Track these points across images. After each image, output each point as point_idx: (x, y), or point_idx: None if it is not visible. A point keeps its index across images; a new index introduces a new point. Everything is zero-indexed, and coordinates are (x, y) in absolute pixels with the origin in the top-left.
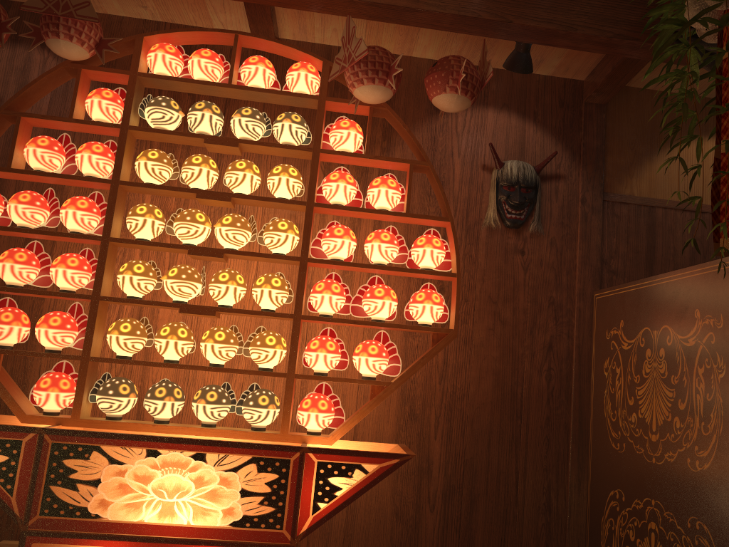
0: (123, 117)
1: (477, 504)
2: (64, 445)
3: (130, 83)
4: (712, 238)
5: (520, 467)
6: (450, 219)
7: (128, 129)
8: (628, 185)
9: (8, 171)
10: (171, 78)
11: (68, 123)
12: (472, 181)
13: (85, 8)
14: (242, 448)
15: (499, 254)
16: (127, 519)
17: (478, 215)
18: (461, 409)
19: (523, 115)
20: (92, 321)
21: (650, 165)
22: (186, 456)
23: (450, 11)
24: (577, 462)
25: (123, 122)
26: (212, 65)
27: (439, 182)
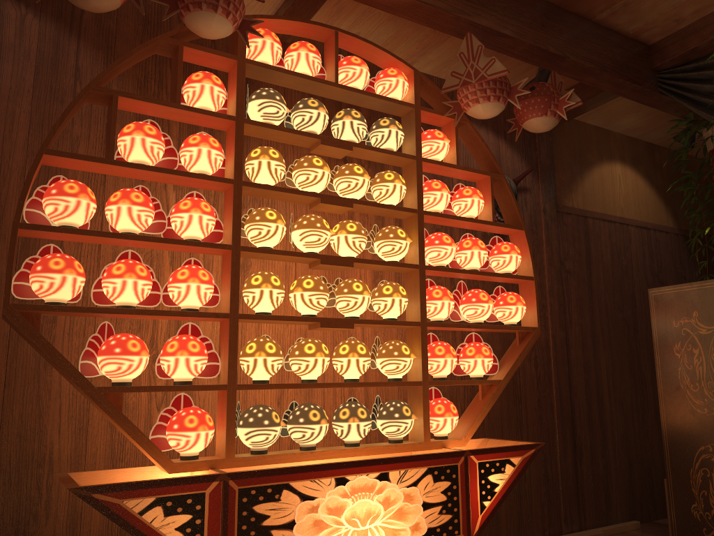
0: (237, 109)
1: None
2: (252, 489)
3: (239, 70)
4: (621, 243)
5: None
6: (524, 228)
7: (244, 122)
8: (570, 198)
9: (111, 163)
10: (281, 70)
11: (174, 109)
12: None
13: None
14: (418, 461)
15: None
16: None
17: None
18: None
19: (497, 133)
20: (234, 343)
21: (581, 182)
22: (371, 478)
23: (529, 41)
24: (561, 435)
25: (238, 114)
26: (318, 60)
27: (513, 194)
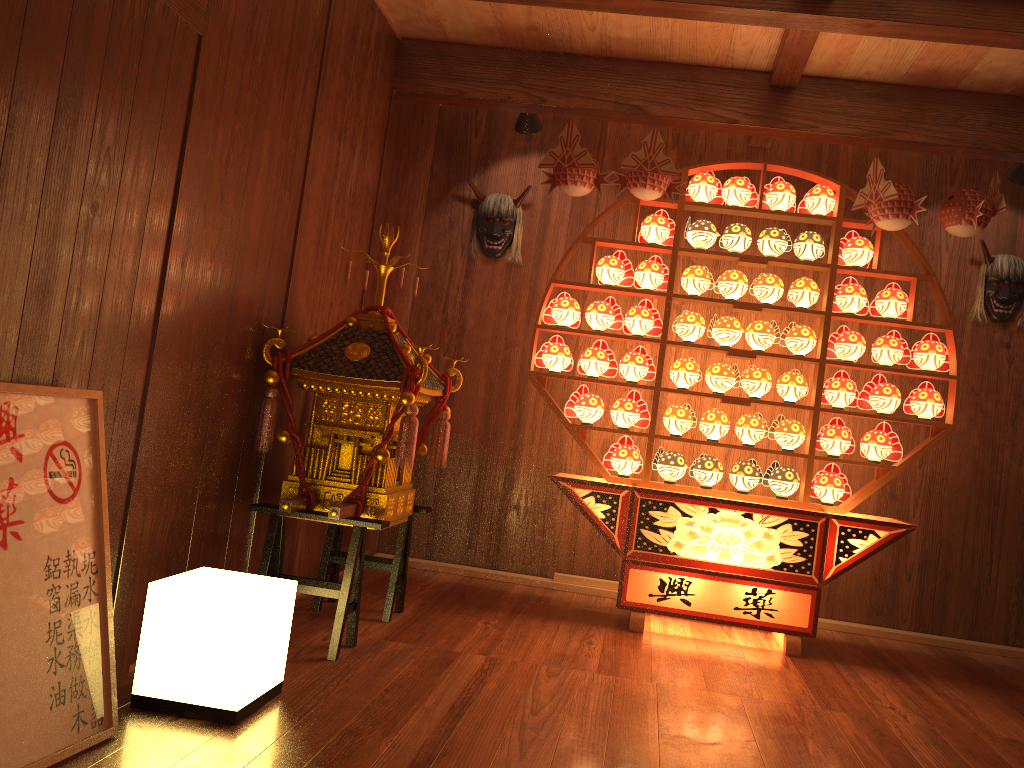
0: (674, 240)
1: (951, 578)
2: (649, 500)
3: (678, 211)
4: None
5: (995, 549)
6: (952, 328)
7: (678, 250)
8: None
9: (588, 286)
10: (712, 205)
11: (630, 245)
12: (959, 276)
13: (666, 164)
14: (780, 511)
15: (983, 347)
16: (695, 557)
17: (963, 309)
18: (939, 492)
19: (1016, 206)
20: (655, 407)
21: None
22: (737, 514)
23: (965, 145)
24: None
25: (674, 245)
26: (745, 192)
27: (943, 294)
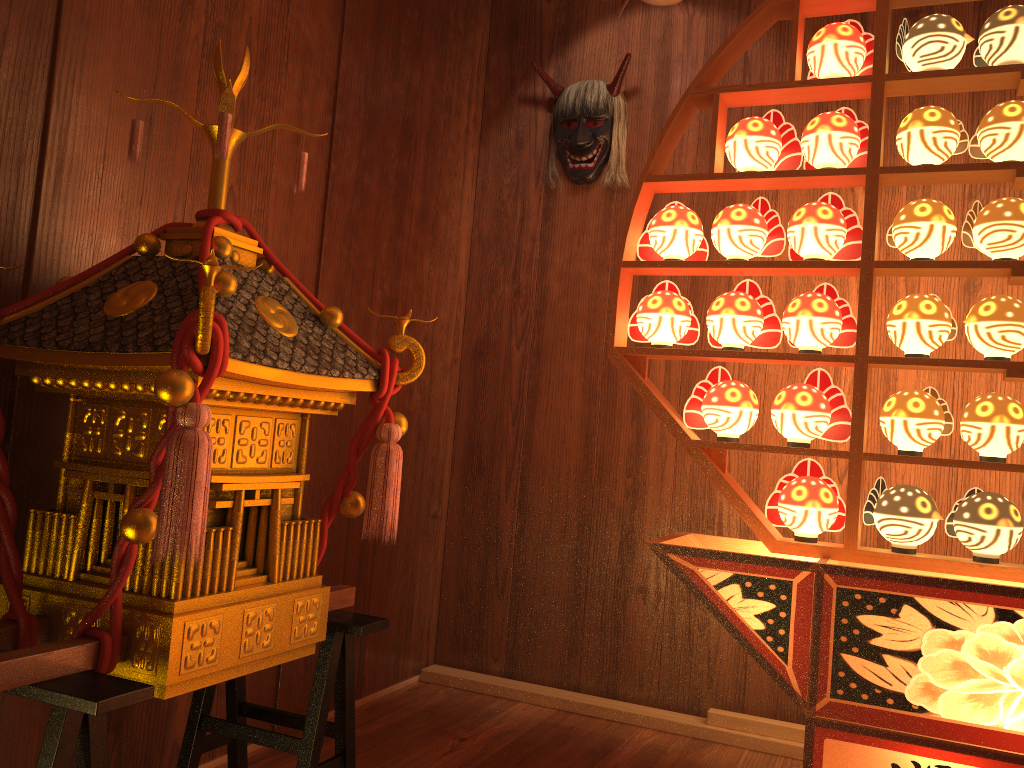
0: (874, 63)
1: None
2: (856, 592)
3: (880, 4)
4: None
5: None
6: None
7: (884, 80)
8: None
9: (710, 178)
10: None
11: (787, 90)
12: None
13: None
14: None
15: None
16: (973, 721)
17: None
18: None
19: None
20: (860, 397)
21: None
22: None
23: None
24: None
25: (875, 71)
26: None
27: None
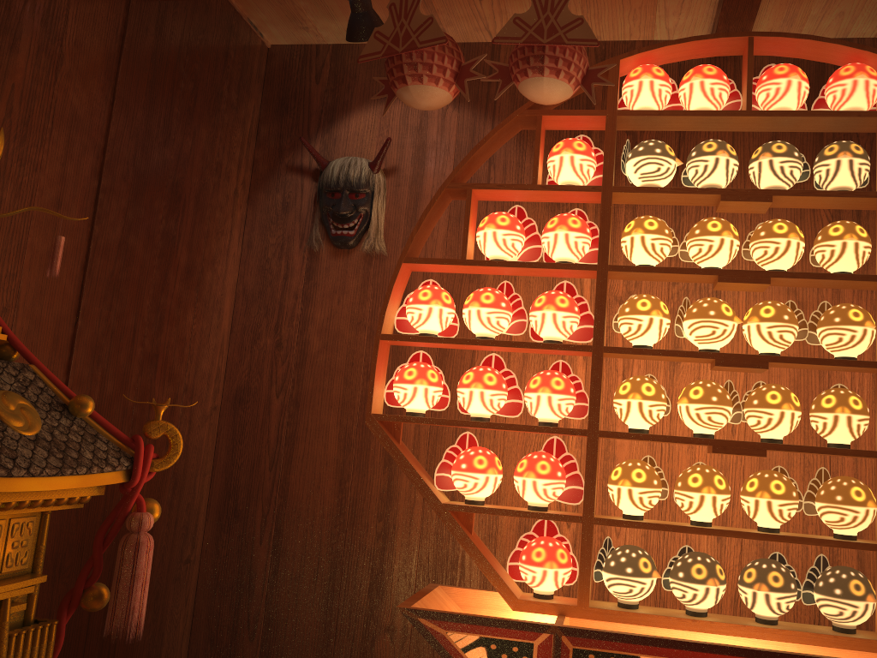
0: (604, 176)
1: None
2: (590, 653)
3: (608, 127)
4: None
5: None
6: None
7: (612, 191)
8: None
9: (463, 264)
10: (664, 113)
11: (531, 192)
12: None
13: (576, 28)
14: None
15: None
16: None
17: None
18: None
19: None
20: (592, 467)
21: None
22: None
23: None
24: None
25: (604, 183)
26: (720, 86)
27: None
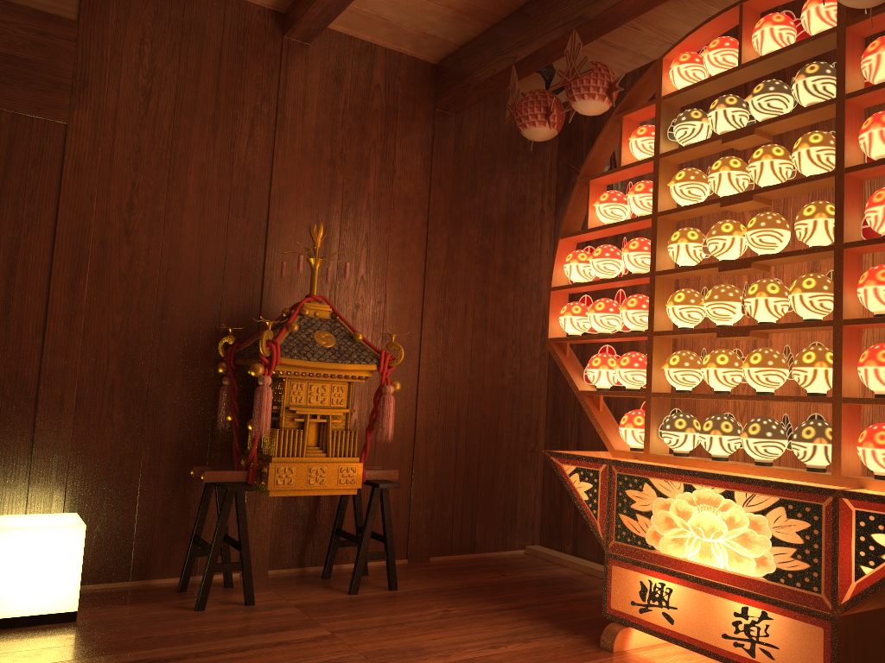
0: (654, 148)
1: None
2: (624, 476)
3: (656, 111)
4: None
5: None
6: None
7: (659, 158)
8: None
9: (586, 232)
10: (688, 88)
11: (619, 172)
12: None
13: (584, 64)
14: (768, 487)
15: None
16: (674, 554)
17: None
18: None
19: None
20: (650, 357)
21: None
22: (716, 493)
23: None
24: None
25: (655, 153)
26: (721, 53)
27: None
